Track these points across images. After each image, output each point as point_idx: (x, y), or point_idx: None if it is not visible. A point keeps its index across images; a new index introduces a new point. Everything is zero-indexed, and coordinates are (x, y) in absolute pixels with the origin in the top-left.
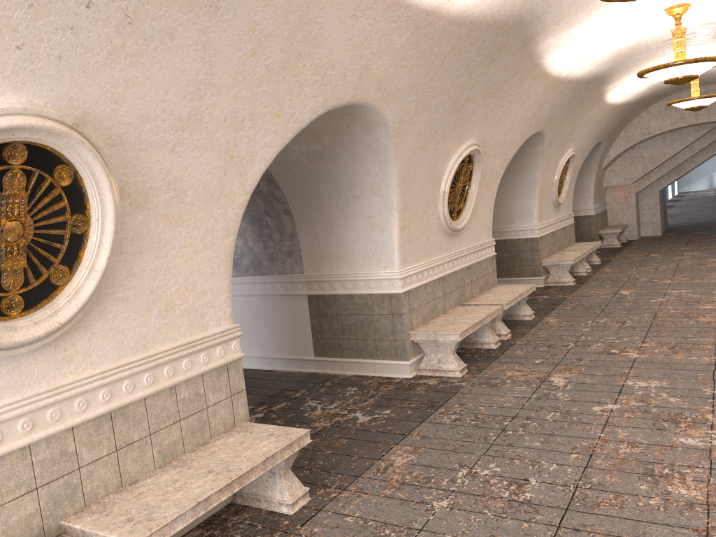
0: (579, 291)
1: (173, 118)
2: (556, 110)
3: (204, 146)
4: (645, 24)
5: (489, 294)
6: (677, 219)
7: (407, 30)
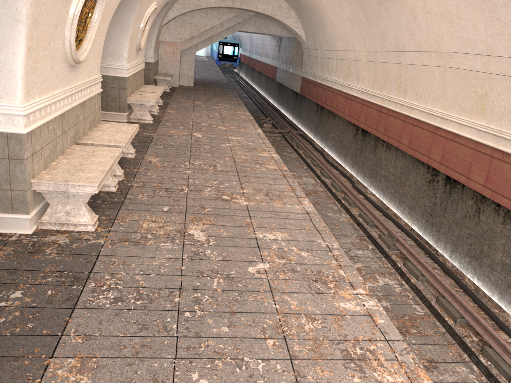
0: (161, 130)
1: None
2: None
3: None
4: None
5: (101, 132)
6: (195, 74)
7: None
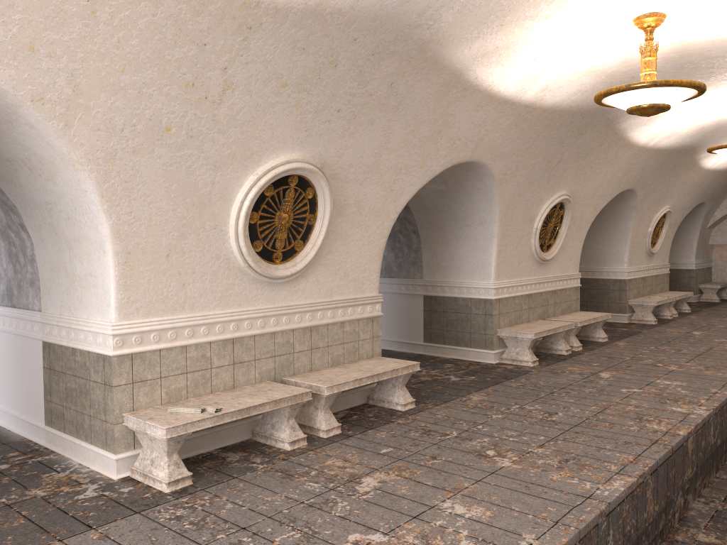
0: (656, 329)
1: (364, 166)
2: (647, 172)
3: (377, 182)
4: (719, 110)
5: (569, 315)
6: None
7: (511, 116)
